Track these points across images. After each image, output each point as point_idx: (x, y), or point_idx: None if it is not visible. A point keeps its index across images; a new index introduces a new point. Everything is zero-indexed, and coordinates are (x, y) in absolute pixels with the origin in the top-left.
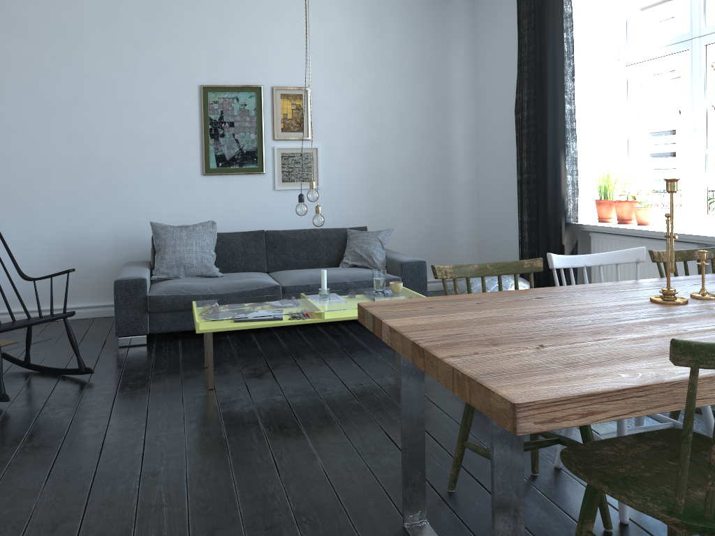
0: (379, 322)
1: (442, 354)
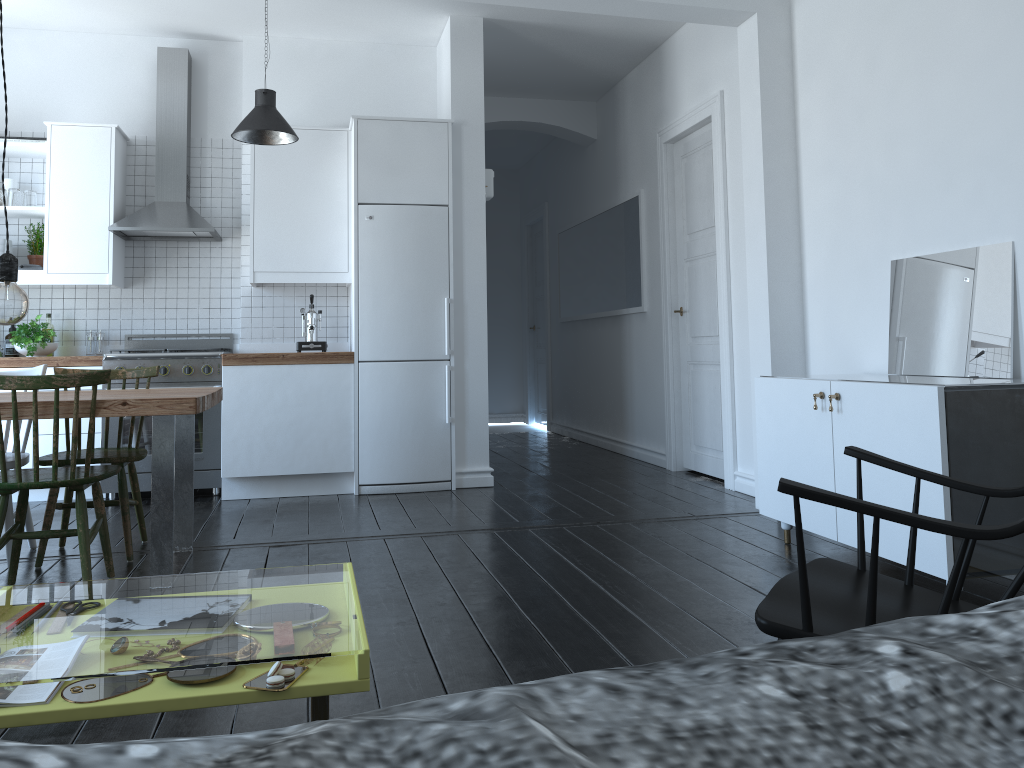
0: (204, 398)
1: (211, 391)
